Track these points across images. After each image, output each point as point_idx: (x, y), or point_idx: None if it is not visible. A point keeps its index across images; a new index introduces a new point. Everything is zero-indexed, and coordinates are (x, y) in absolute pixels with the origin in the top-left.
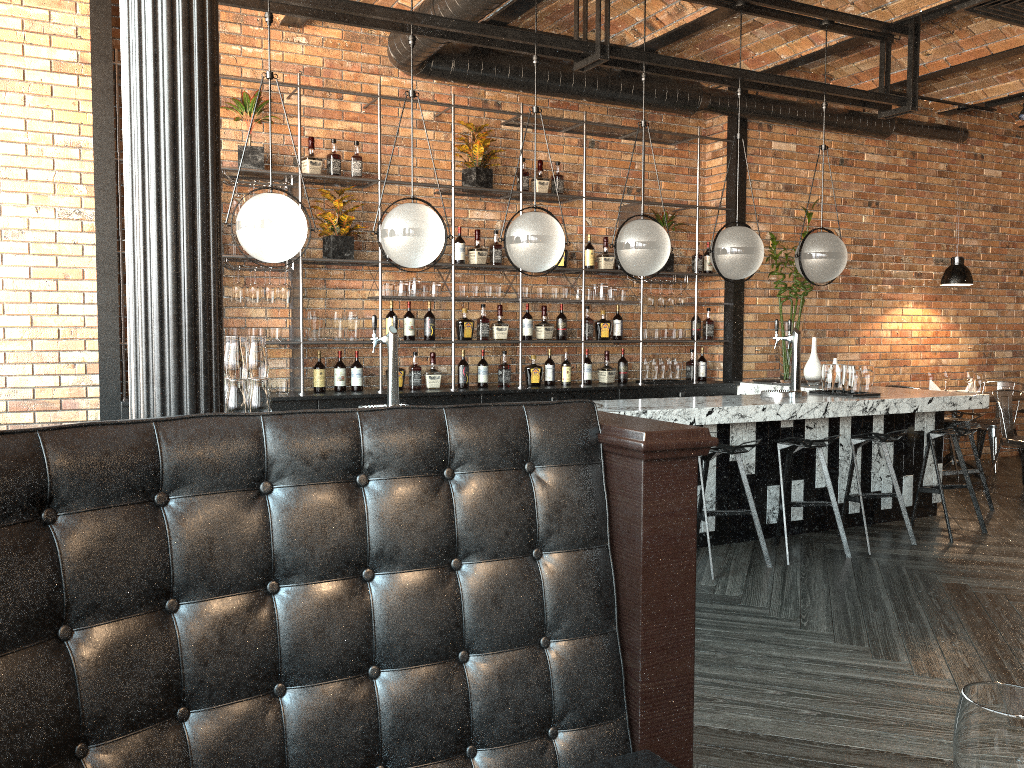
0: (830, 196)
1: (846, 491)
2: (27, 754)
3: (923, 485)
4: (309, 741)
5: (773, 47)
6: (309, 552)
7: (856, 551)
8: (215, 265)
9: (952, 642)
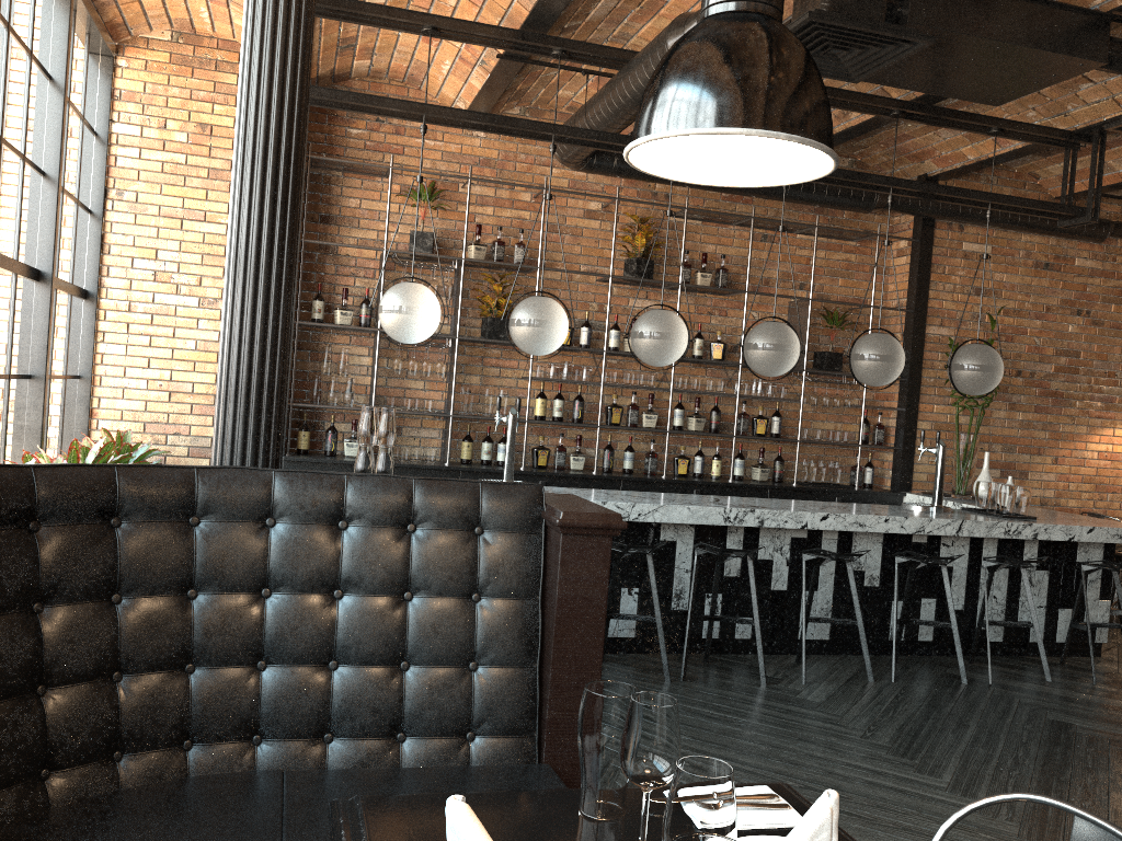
0: (1030, 302)
1: (979, 616)
2: (80, 668)
3: (1084, 621)
4: (276, 704)
5: (958, 147)
6: (294, 571)
7: (977, 679)
8: (280, 358)
9: (1011, 771)
